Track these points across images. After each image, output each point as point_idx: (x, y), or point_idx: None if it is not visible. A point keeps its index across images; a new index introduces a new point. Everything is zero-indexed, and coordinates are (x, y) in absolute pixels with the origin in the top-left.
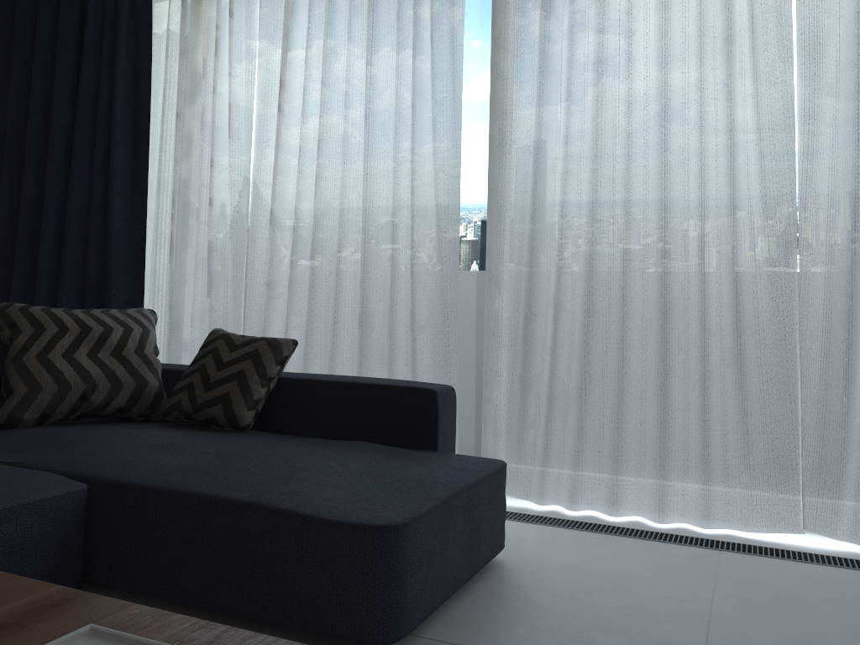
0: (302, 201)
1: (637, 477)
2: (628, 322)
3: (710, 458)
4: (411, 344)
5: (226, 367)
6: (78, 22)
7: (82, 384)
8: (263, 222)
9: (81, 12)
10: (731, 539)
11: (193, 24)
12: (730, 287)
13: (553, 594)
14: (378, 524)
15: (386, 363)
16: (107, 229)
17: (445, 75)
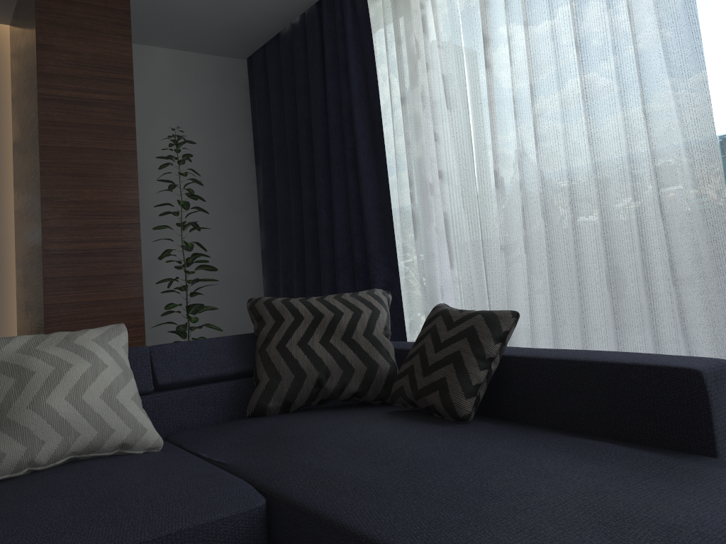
0: (525, 155)
1: None
2: None
3: None
4: (675, 301)
5: (442, 348)
6: (319, 43)
7: (315, 371)
8: (490, 186)
9: (321, 34)
10: None
11: (403, 11)
12: None
13: None
14: None
15: (648, 325)
16: (363, 217)
17: None
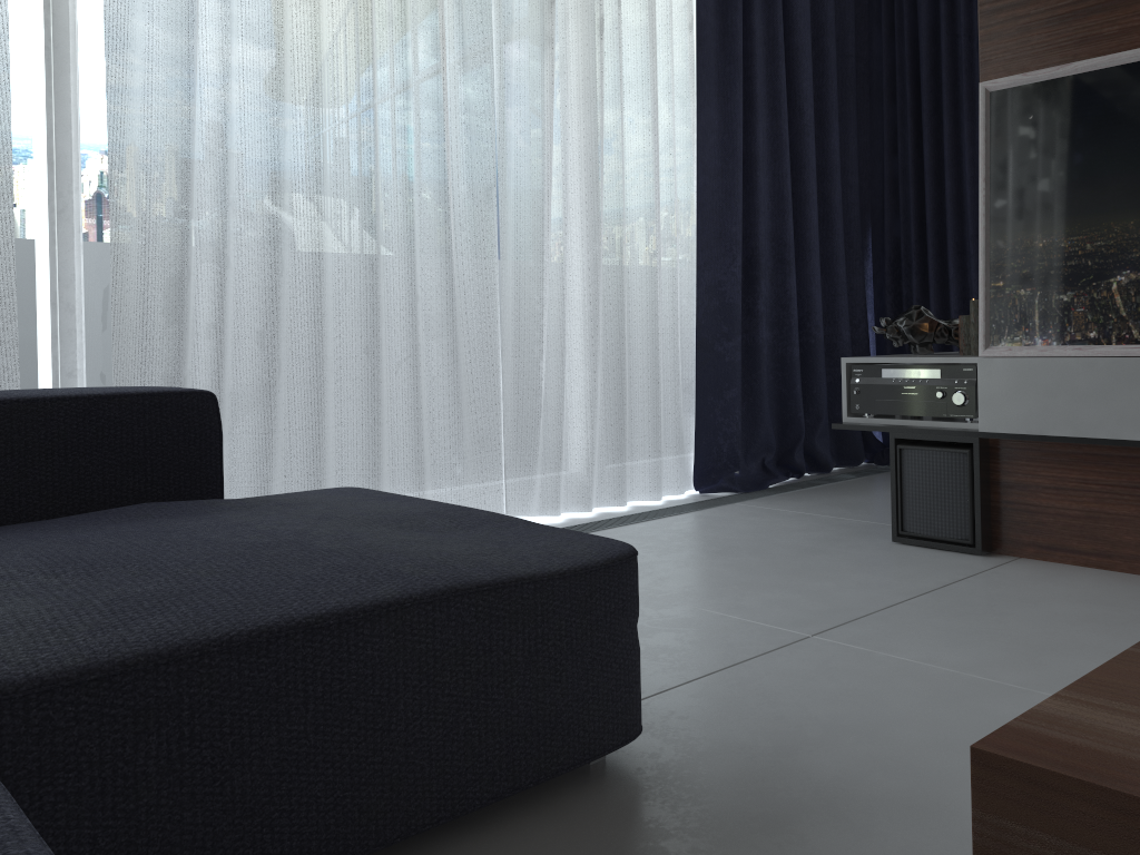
0: None
1: None
2: (326, 284)
3: (424, 454)
4: None
5: None
6: None
7: None
8: None
9: None
10: None
11: None
12: (441, 238)
13: None
14: (627, 551)
15: None
16: None
17: None
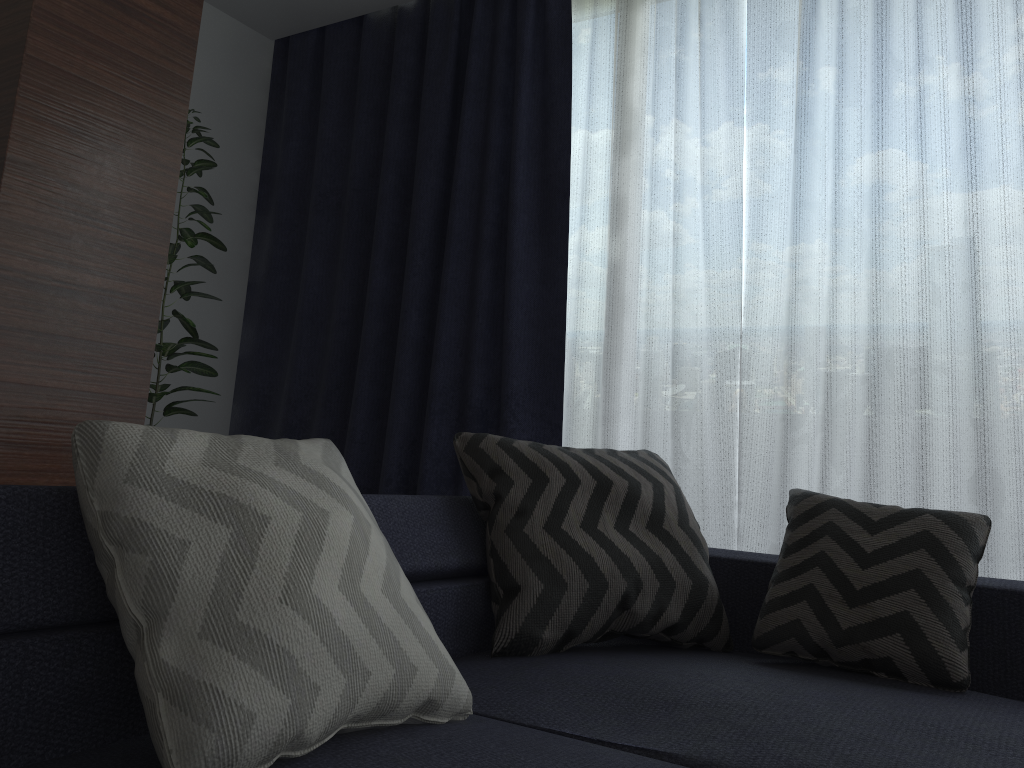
0: (841, 288)
1: None
2: None
3: None
4: None
5: (877, 561)
6: (455, 49)
7: (622, 579)
8: (765, 323)
9: (458, 37)
10: None
11: (633, 40)
12: None
13: None
14: None
15: None
16: (503, 334)
17: None
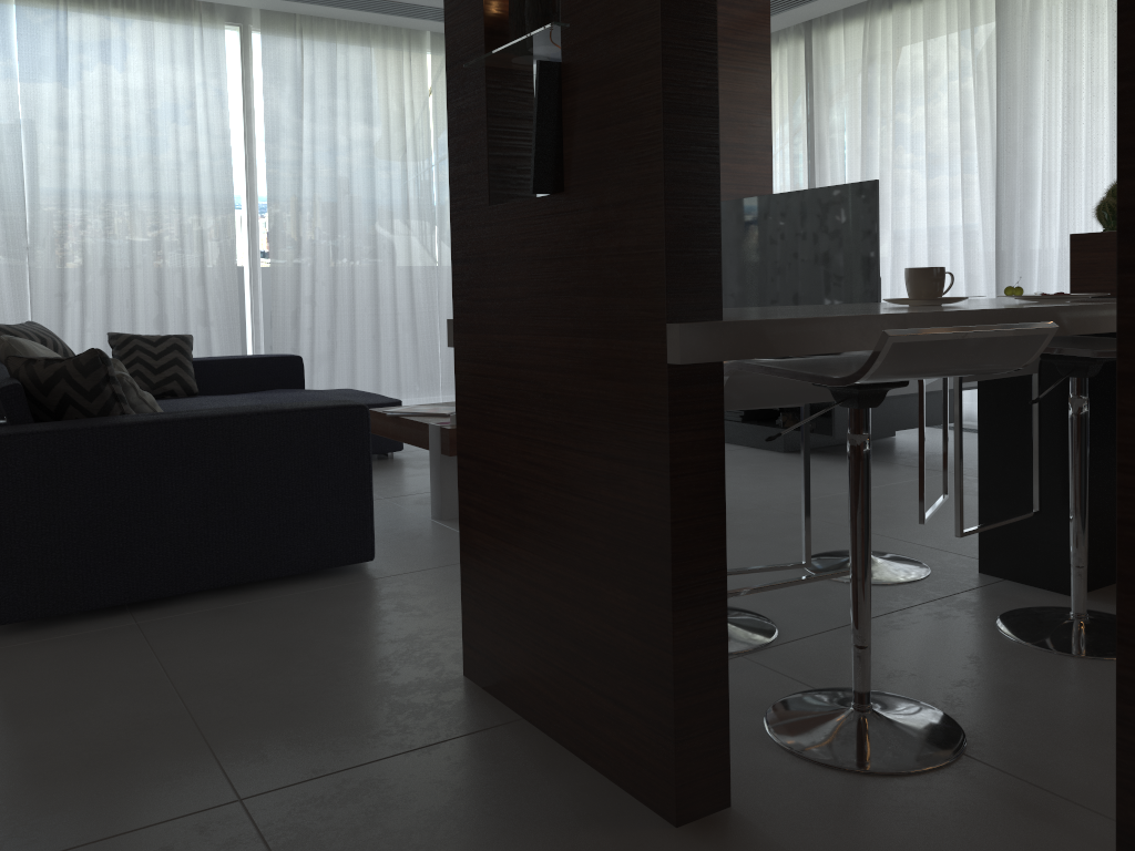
0: (87, 224)
1: None
2: (356, 310)
3: (401, 381)
4: (205, 335)
5: (161, 357)
6: None
7: None
8: (41, 241)
9: None
10: None
11: None
12: (408, 288)
13: None
14: (396, 401)
15: None
16: None
17: (214, 135)
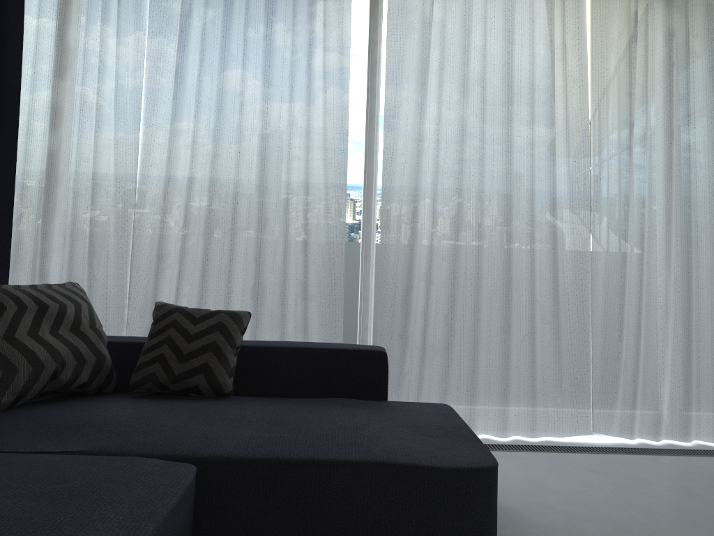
0: (194, 182)
1: (483, 406)
2: (481, 293)
3: (536, 388)
4: (302, 310)
5: (196, 339)
6: None
7: (54, 362)
8: (150, 199)
9: None
10: (553, 443)
11: (72, 2)
12: (550, 269)
13: (514, 500)
14: (486, 466)
15: (277, 326)
16: None
17: (332, 89)
